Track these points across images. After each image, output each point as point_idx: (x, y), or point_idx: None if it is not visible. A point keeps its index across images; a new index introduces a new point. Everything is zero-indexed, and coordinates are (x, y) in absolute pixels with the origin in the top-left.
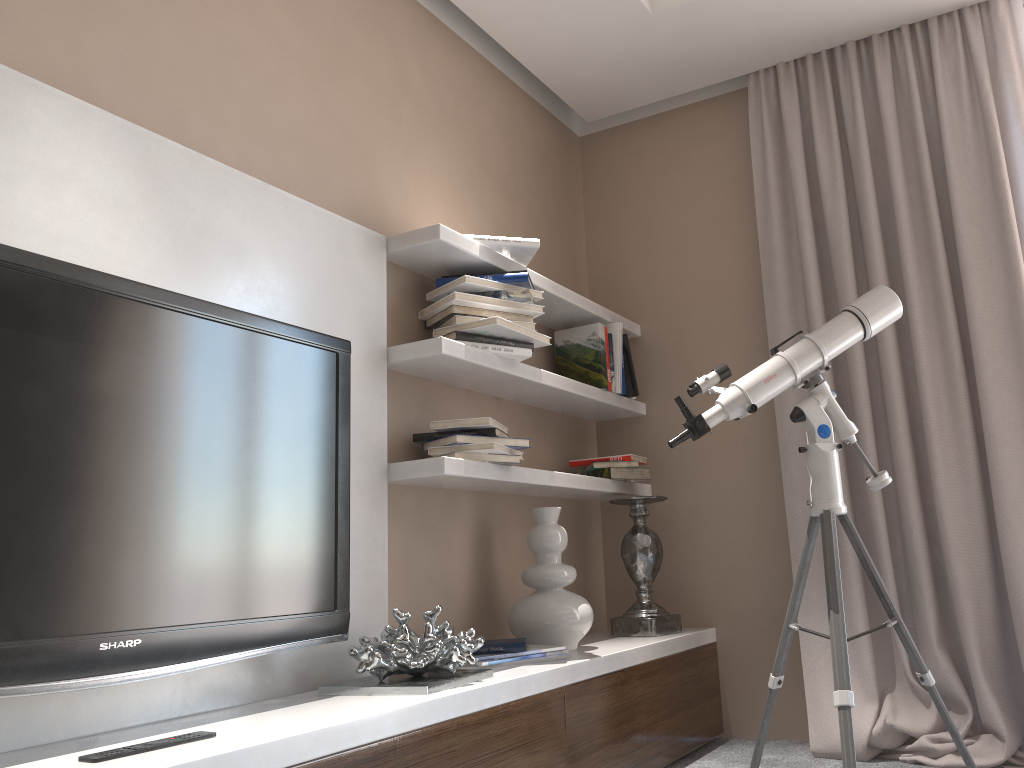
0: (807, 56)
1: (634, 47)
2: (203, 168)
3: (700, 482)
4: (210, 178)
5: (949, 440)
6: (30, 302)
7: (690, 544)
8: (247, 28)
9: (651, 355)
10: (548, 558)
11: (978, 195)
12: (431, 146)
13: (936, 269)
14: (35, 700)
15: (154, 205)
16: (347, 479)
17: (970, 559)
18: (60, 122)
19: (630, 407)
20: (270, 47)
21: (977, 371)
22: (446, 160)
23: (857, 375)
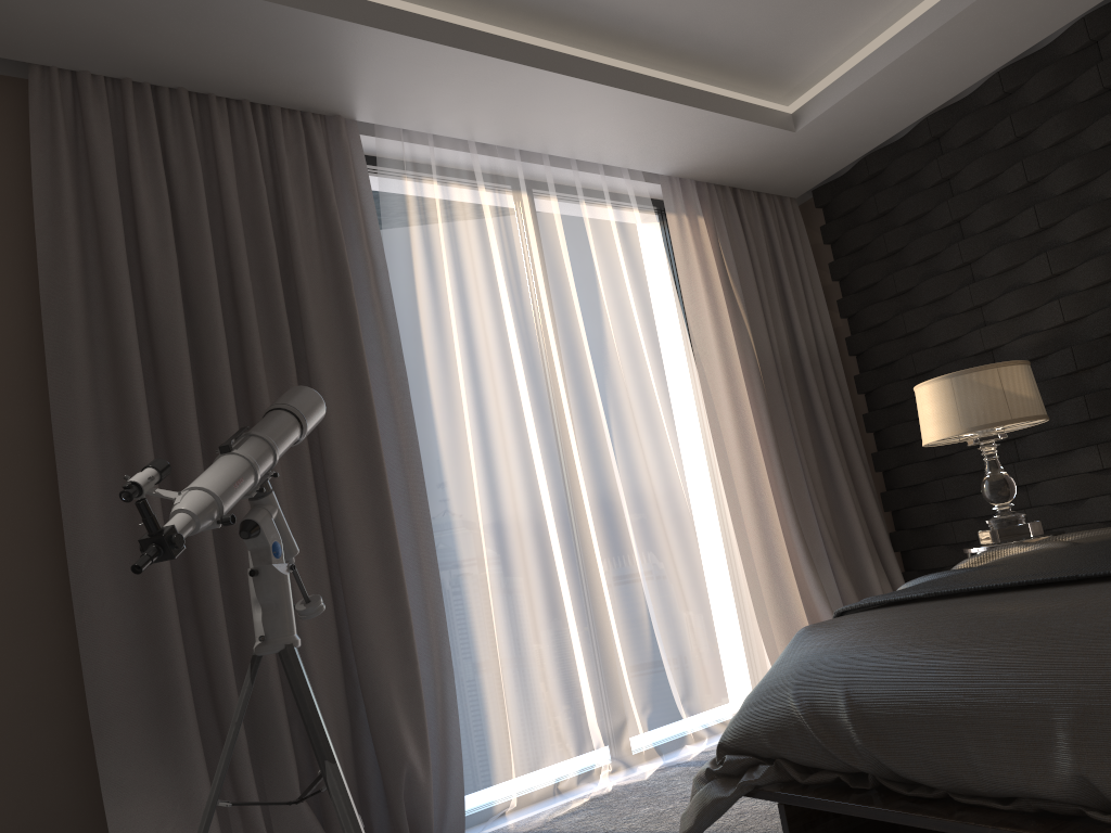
0: (128, 81)
1: None
2: None
3: None
4: None
5: (302, 562)
6: None
7: None
8: None
9: None
10: None
11: (325, 307)
12: None
13: (287, 375)
14: None
15: None
16: None
17: (330, 690)
18: None
19: None
20: None
21: (334, 488)
22: None
23: None
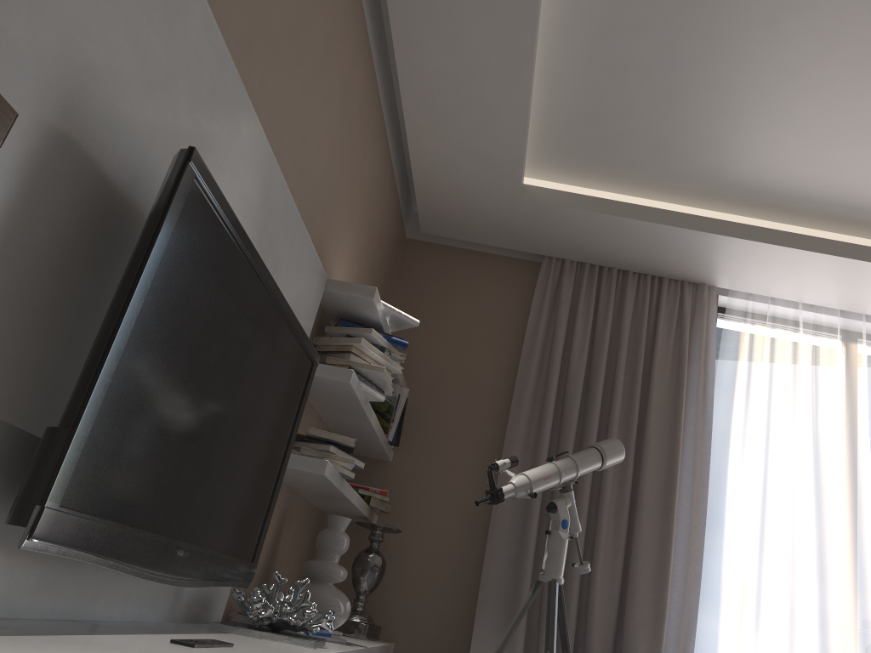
0: (587, 263)
1: (493, 208)
2: (285, 196)
3: (418, 526)
4: (285, 204)
5: (608, 550)
6: (238, 277)
7: (395, 572)
8: (323, 103)
9: (410, 418)
10: (332, 557)
11: (665, 398)
12: (356, 218)
13: (629, 435)
14: (88, 580)
15: (260, 214)
16: (287, 461)
17: (603, 636)
18: (250, 139)
19: (389, 453)
20: (326, 120)
21: (638, 510)
22: (358, 230)
23: None
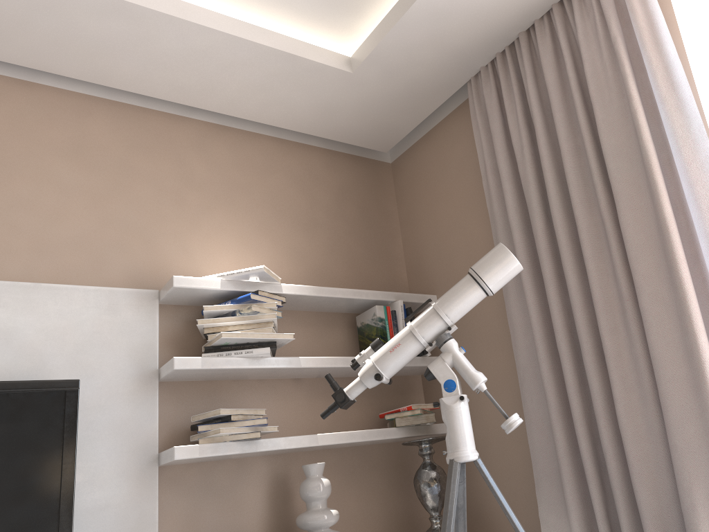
0: (496, 56)
1: (363, 96)
2: None
3: (485, 417)
4: None
5: (628, 364)
6: None
7: None
8: (32, 186)
9: None
10: (311, 505)
11: (623, 130)
12: (217, 214)
13: (599, 206)
14: None
15: None
16: (72, 480)
17: (655, 483)
18: None
19: (424, 363)
20: (54, 192)
21: (637, 295)
22: (234, 219)
23: (553, 314)
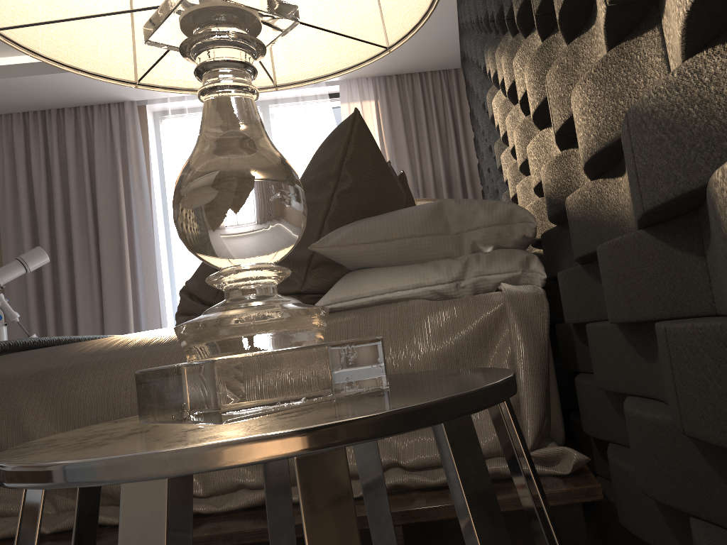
0: (29, 112)
1: None
2: None
3: None
4: None
5: (89, 315)
6: None
7: None
8: None
9: None
10: None
11: (111, 198)
12: None
13: (88, 232)
14: None
15: None
16: None
17: None
18: None
19: None
20: None
21: (102, 283)
22: None
23: (46, 283)
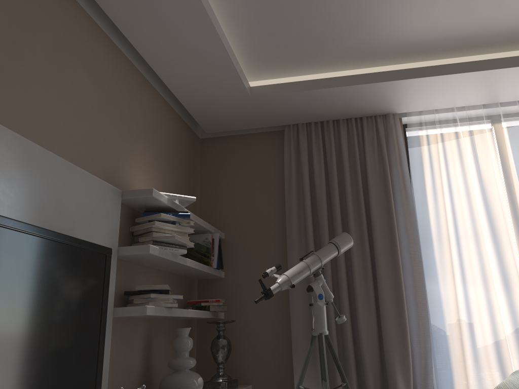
0: (312, 122)
1: (238, 107)
2: (48, 158)
3: (249, 312)
4: (51, 163)
5: (364, 299)
6: None
7: (242, 343)
8: (71, 85)
9: (229, 248)
10: (183, 354)
11: (379, 194)
12: (141, 143)
13: (362, 223)
14: None
15: (26, 177)
16: (105, 320)
17: (371, 352)
18: None
19: (218, 274)
20: (79, 95)
21: (377, 269)
22: (147, 150)
23: (327, 267)
